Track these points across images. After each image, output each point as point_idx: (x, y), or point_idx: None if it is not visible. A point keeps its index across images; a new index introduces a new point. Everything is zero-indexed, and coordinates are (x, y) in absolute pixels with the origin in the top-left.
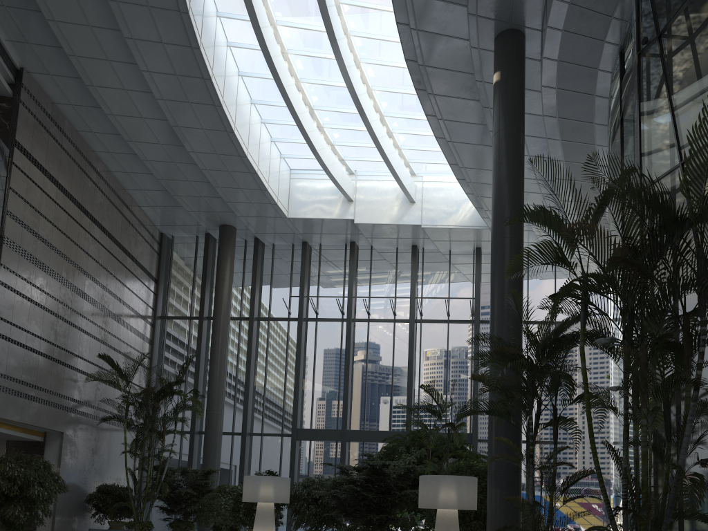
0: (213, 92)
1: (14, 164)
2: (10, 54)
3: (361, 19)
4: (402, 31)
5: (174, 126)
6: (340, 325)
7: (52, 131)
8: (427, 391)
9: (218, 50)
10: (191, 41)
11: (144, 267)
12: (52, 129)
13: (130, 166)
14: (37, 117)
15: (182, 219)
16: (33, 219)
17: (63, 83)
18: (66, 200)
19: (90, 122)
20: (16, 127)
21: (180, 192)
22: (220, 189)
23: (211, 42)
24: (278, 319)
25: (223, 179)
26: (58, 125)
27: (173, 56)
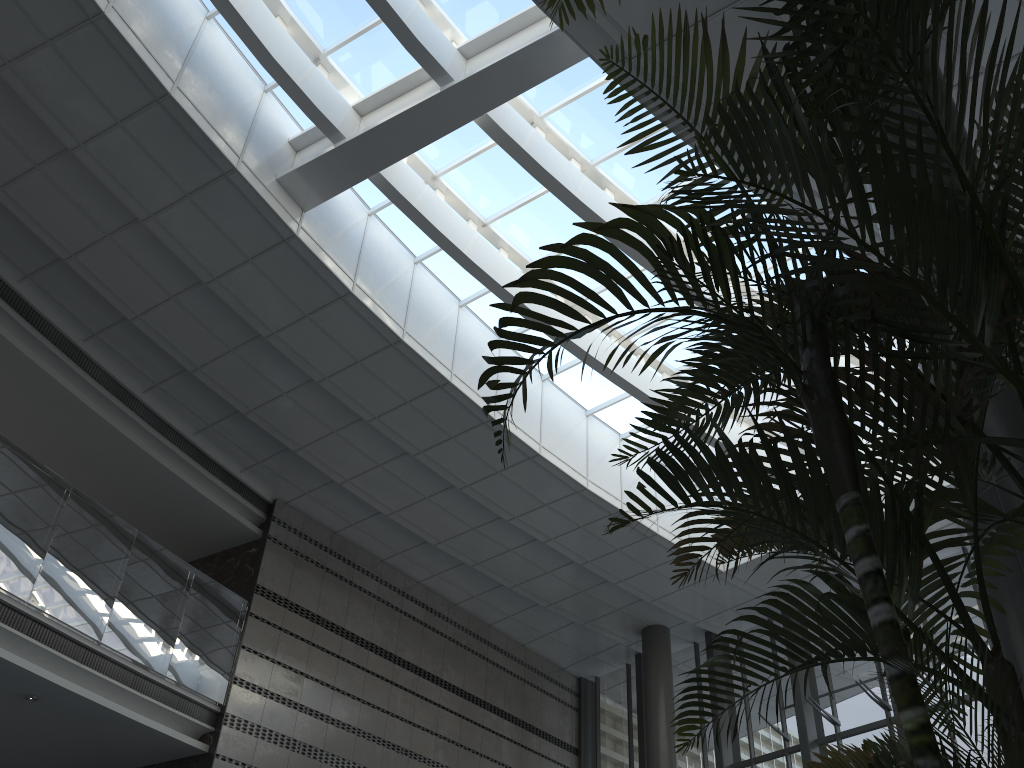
0: (467, 401)
1: (254, 615)
2: (252, 486)
3: (646, 169)
4: (627, 80)
5: (463, 488)
6: (888, 733)
7: (331, 566)
8: (893, 760)
9: (468, 347)
10: (384, 334)
11: (545, 732)
12: (331, 564)
13: (471, 585)
14: (302, 552)
15: (589, 643)
16: (290, 684)
17: (324, 497)
18: (360, 651)
19: (386, 539)
20: (258, 569)
21: (551, 596)
22: (592, 564)
23: (445, 335)
24: (768, 757)
25: (584, 545)
26: (344, 557)
27: (384, 373)
